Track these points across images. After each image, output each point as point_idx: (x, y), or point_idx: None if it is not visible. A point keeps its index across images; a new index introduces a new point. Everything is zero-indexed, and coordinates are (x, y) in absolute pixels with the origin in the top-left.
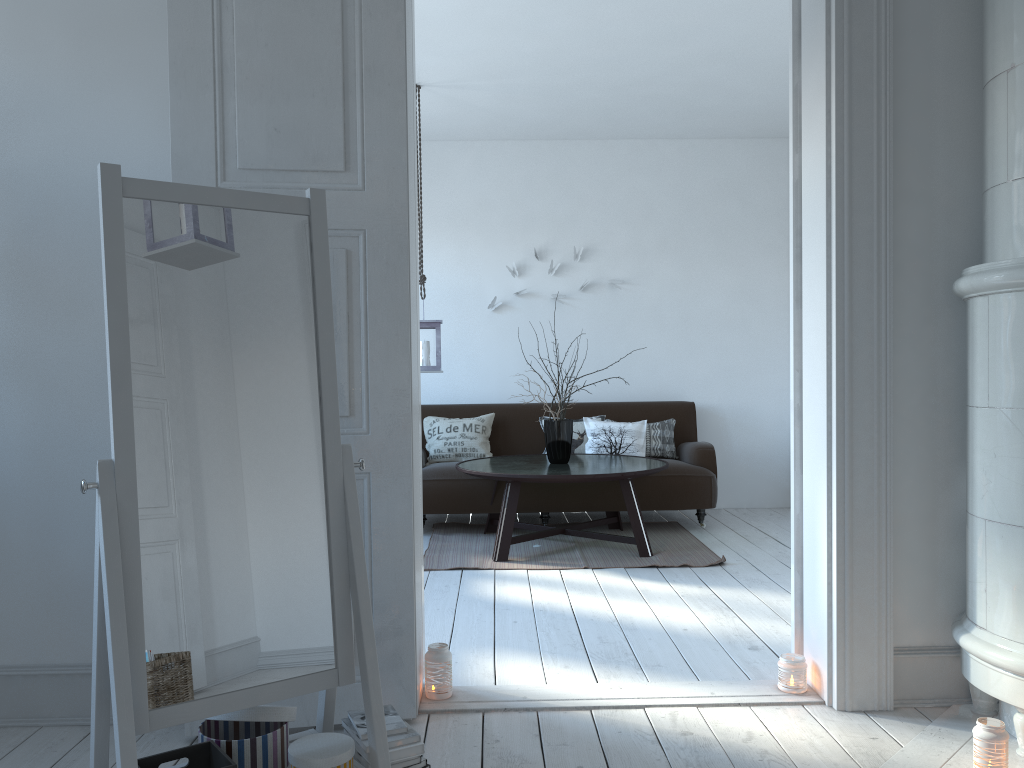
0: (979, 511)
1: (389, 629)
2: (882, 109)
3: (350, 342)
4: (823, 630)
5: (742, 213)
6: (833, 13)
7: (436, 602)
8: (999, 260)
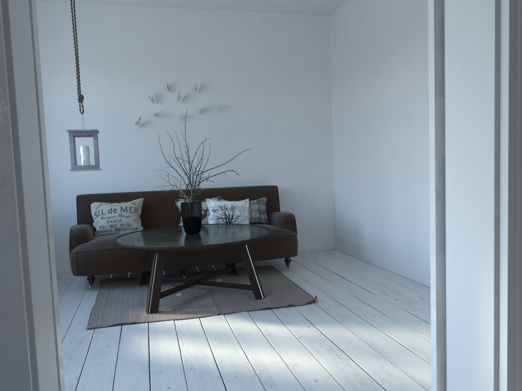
0: None
1: None
2: None
3: None
4: None
5: (302, 63)
6: None
7: (97, 368)
8: None
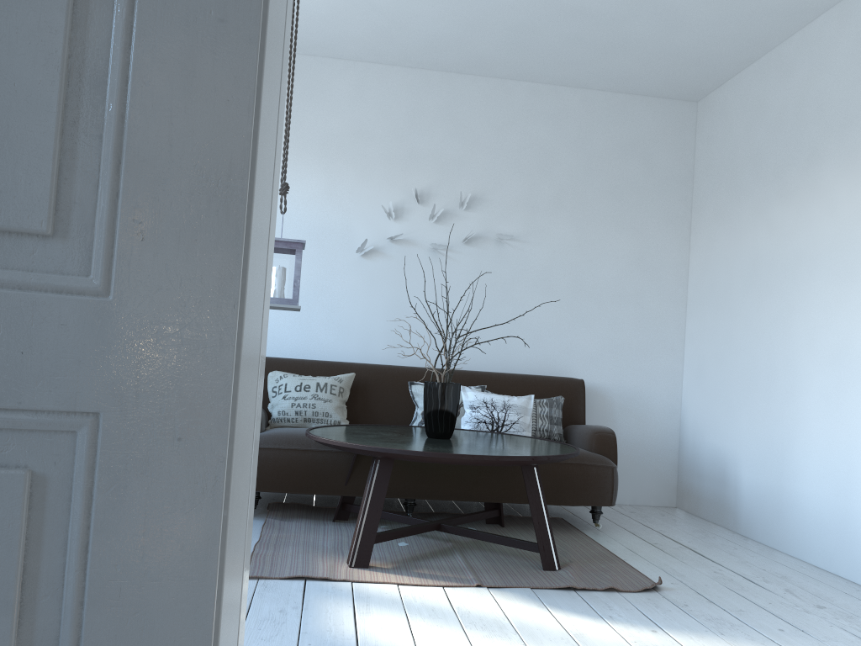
0: None
1: None
2: None
3: (78, 18)
4: None
5: (645, 177)
6: None
7: None
8: None
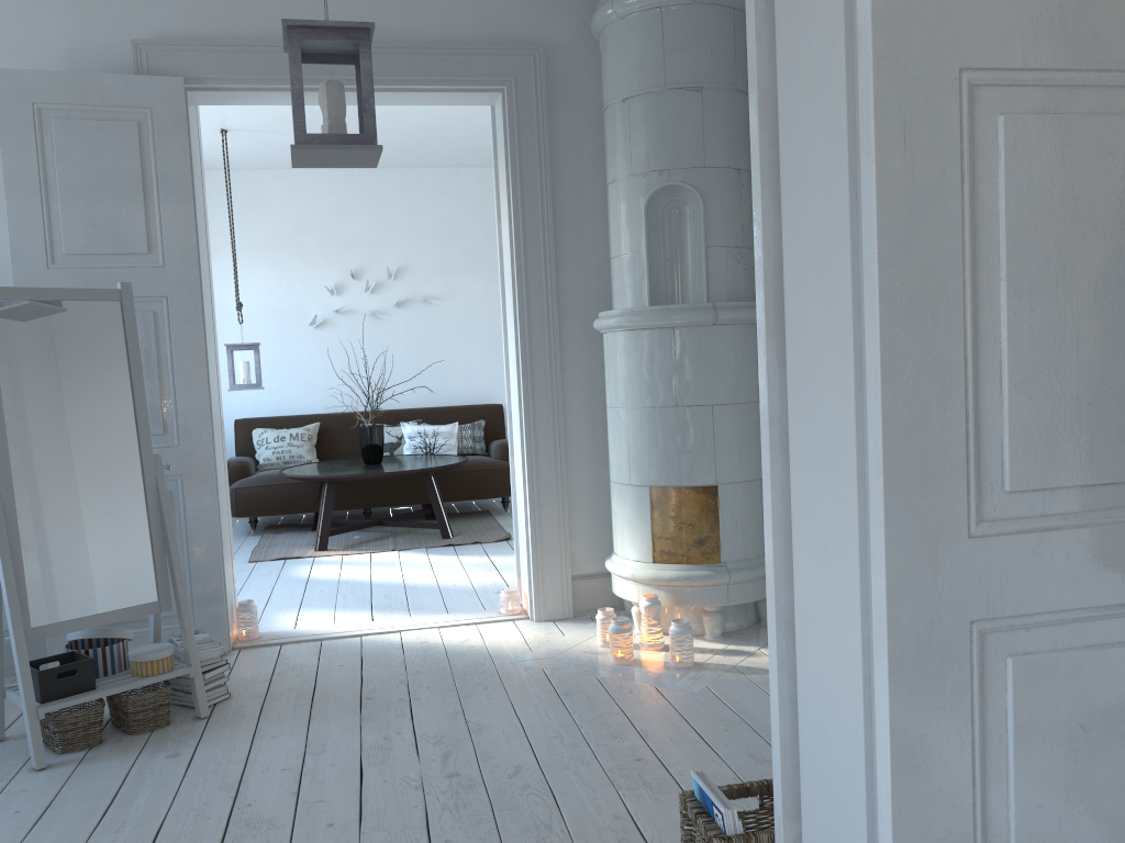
0: (611, 476)
1: (204, 588)
2: (545, 201)
3: (161, 379)
4: (526, 567)
5: None
6: (508, 132)
7: (258, 583)
8: (615, 308)
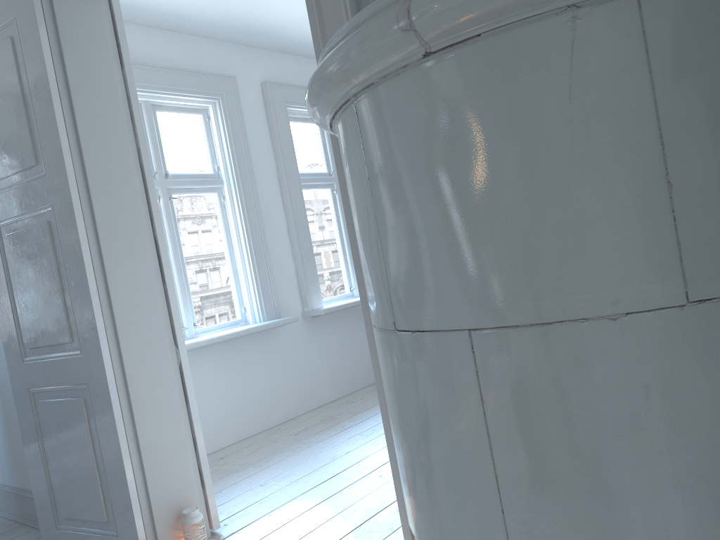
0: None
1: (118, 500)
2: None
3: (62, 288)
4: None
5: None
6: None
7: (368, 447)
8: None
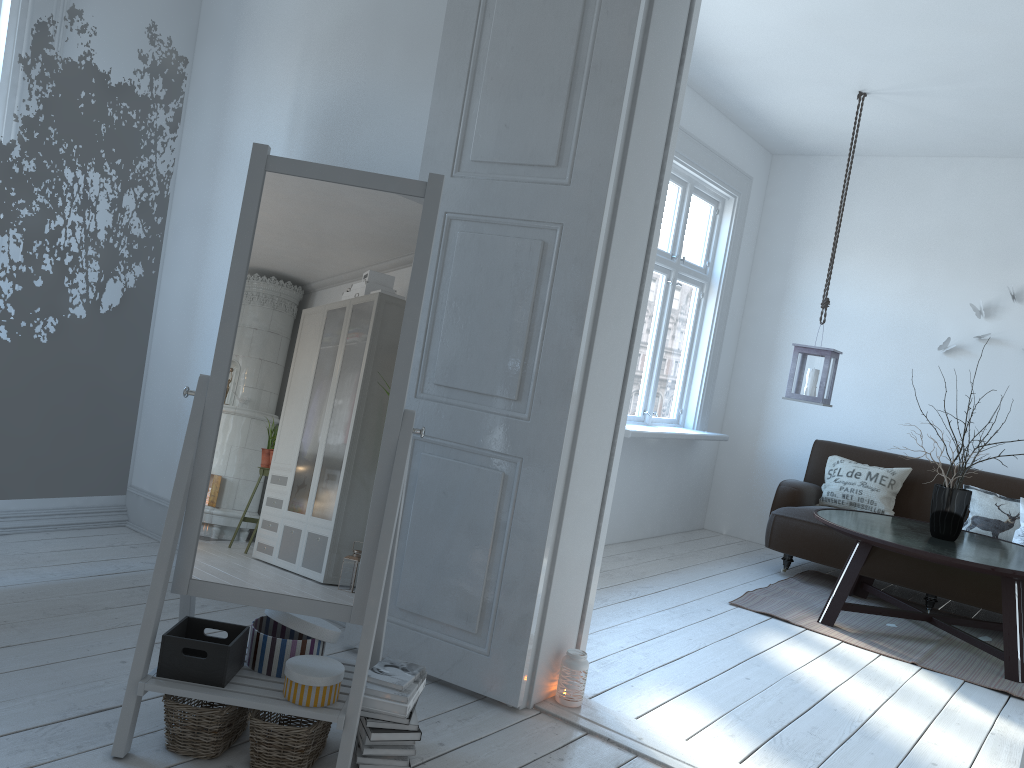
0: None
1: (510, 613)
2: None
3: (530, 330)
4: None
5: None
6: None
7: (698, 633)
8: None
